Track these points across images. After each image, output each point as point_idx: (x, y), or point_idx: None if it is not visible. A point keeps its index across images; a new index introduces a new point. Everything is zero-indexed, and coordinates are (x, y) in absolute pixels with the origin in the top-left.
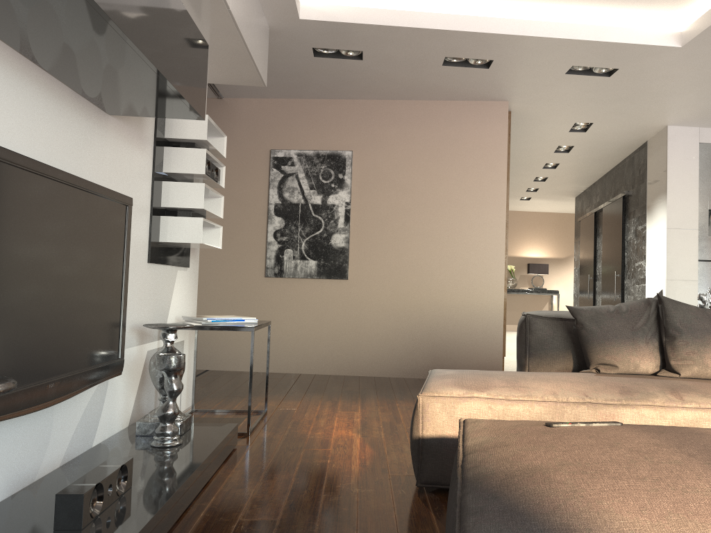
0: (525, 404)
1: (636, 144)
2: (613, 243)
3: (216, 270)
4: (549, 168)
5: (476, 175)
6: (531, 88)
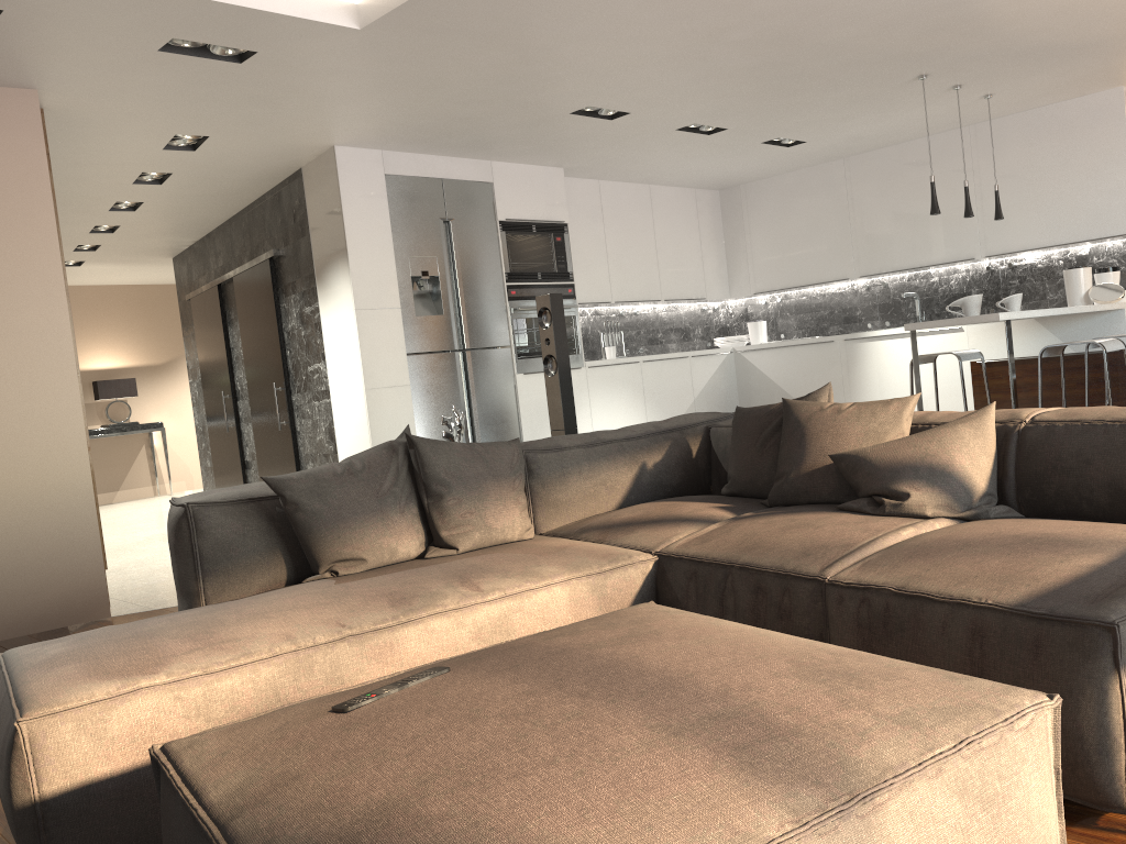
0: (245, 671)
1: (283, 172)
2: (263, 336)
3: None
4: (123, 211)
5: None
6: (88, 70)
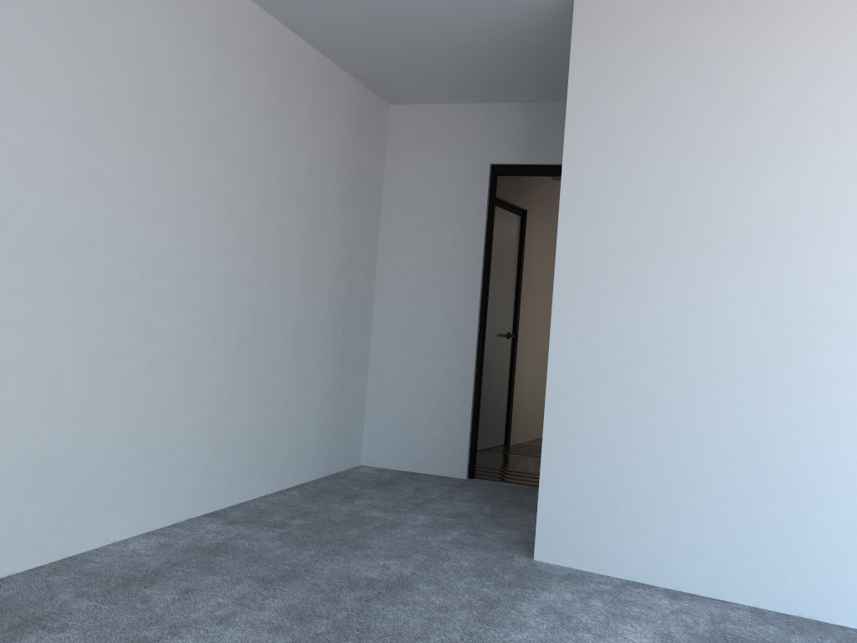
0: None
1: None
2: None
3: (542, 344)
4: None
5: None
6: None
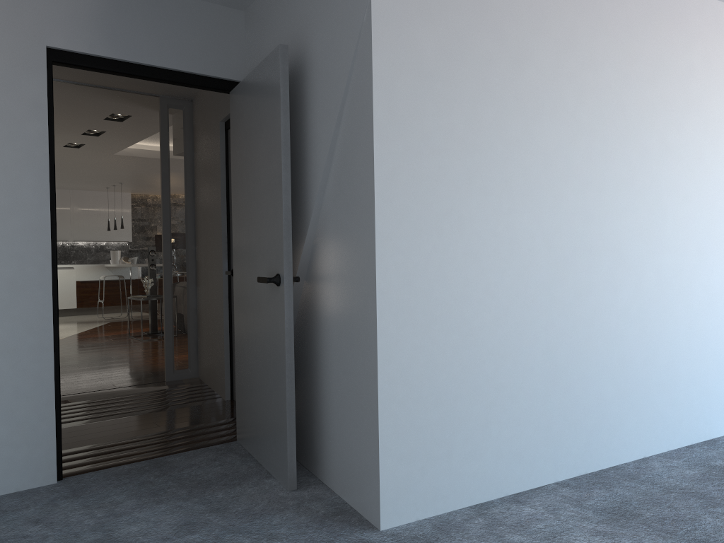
0: None
1: None
2: None
3: None
4: None
5: None
6: None
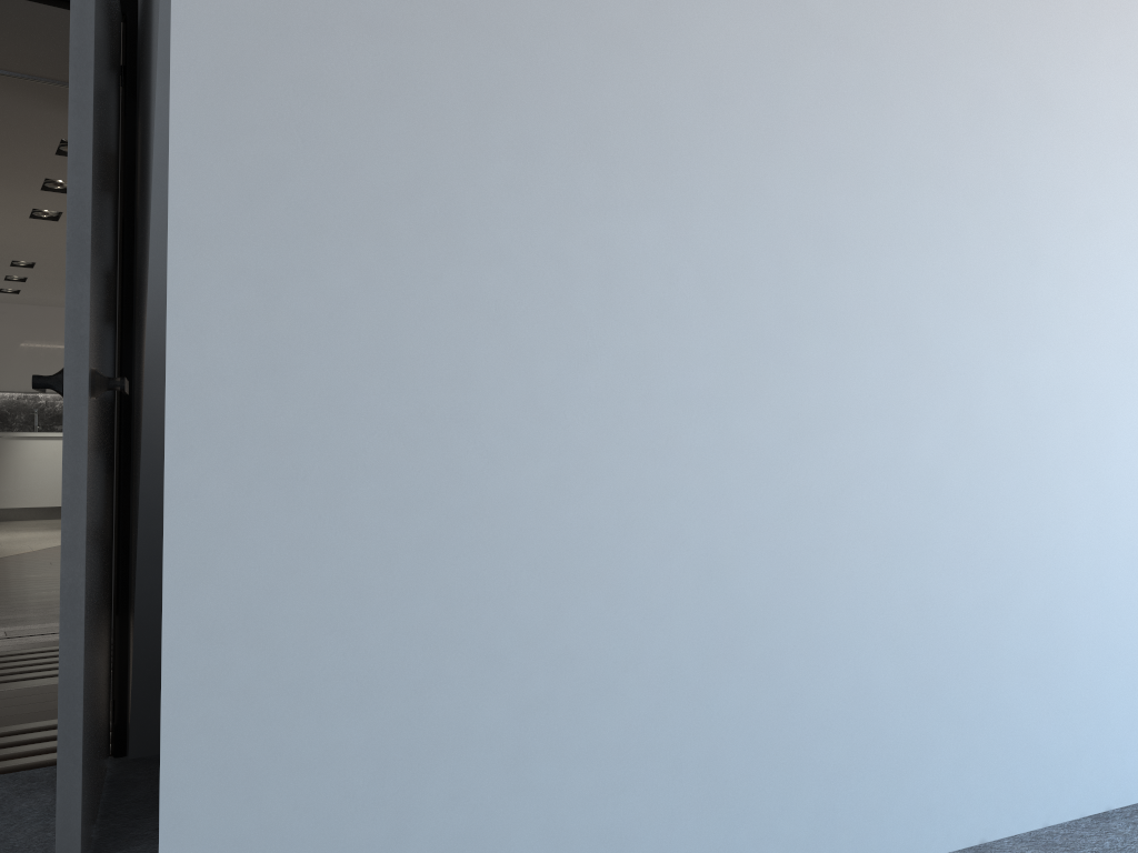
0: None
1: None
2: None
3: None
4: None
5: None
6: None
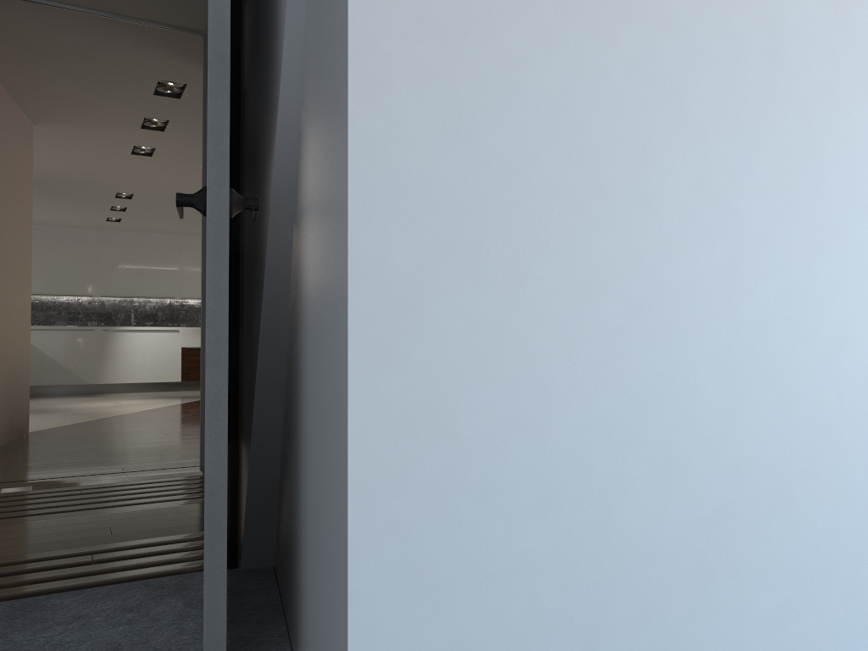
0: None
1: None
2: None
3: None
4: None
5: (25, 202)
6: (86, 135)
